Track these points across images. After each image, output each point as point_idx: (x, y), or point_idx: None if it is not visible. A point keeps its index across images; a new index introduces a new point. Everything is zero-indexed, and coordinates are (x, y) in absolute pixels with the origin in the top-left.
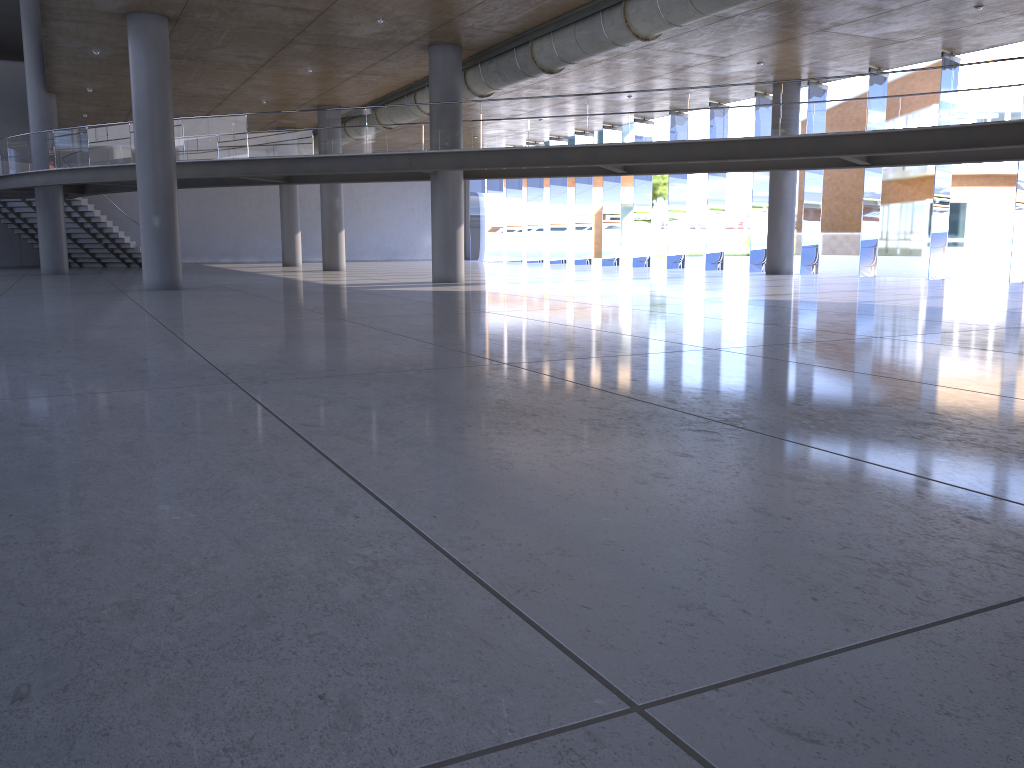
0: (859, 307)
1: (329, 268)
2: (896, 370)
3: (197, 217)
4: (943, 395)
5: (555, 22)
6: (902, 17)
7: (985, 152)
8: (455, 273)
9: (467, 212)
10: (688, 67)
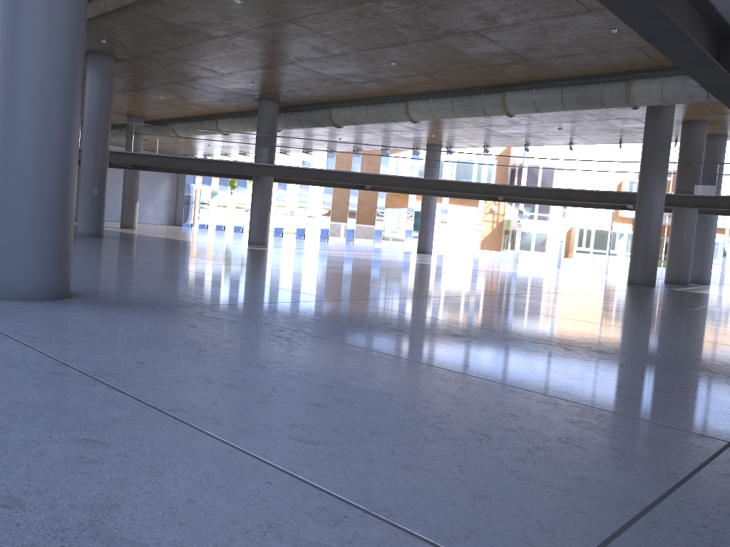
0: (540, 276)
1: (127, 226)
2: (653, 304)
3: None
4: (696, 313)
5: (352, 101)
6: (523, 127)
7: (558, 201)
8: (265, 240)
9: (179, 193)
10: (393, 131)
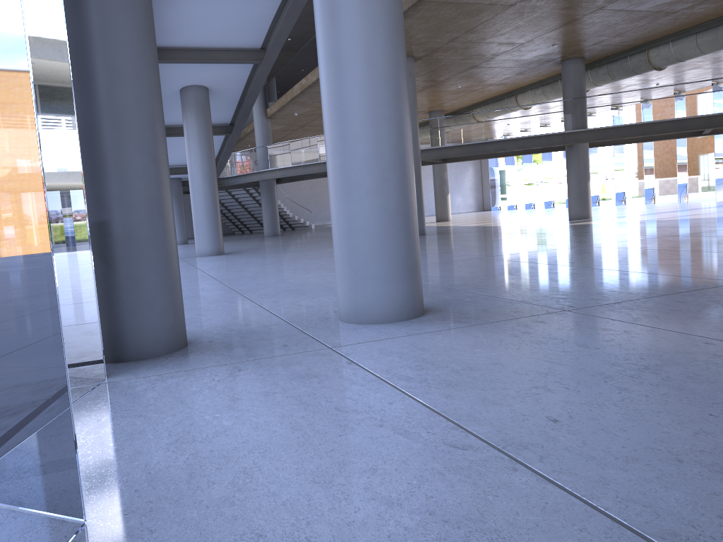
0: None
1: (442, 220)
2: None
3: (311, 195)
4: None
5: (676, 34)
6: None
7: None
8: (588, 212)
9: (483, 178)
10: None
